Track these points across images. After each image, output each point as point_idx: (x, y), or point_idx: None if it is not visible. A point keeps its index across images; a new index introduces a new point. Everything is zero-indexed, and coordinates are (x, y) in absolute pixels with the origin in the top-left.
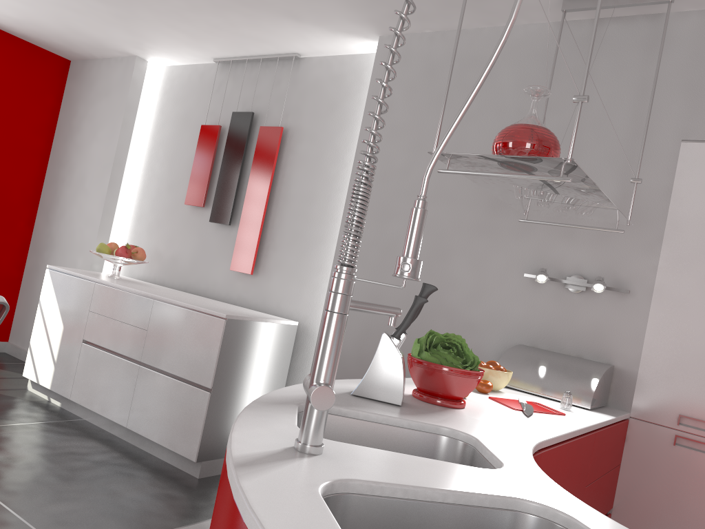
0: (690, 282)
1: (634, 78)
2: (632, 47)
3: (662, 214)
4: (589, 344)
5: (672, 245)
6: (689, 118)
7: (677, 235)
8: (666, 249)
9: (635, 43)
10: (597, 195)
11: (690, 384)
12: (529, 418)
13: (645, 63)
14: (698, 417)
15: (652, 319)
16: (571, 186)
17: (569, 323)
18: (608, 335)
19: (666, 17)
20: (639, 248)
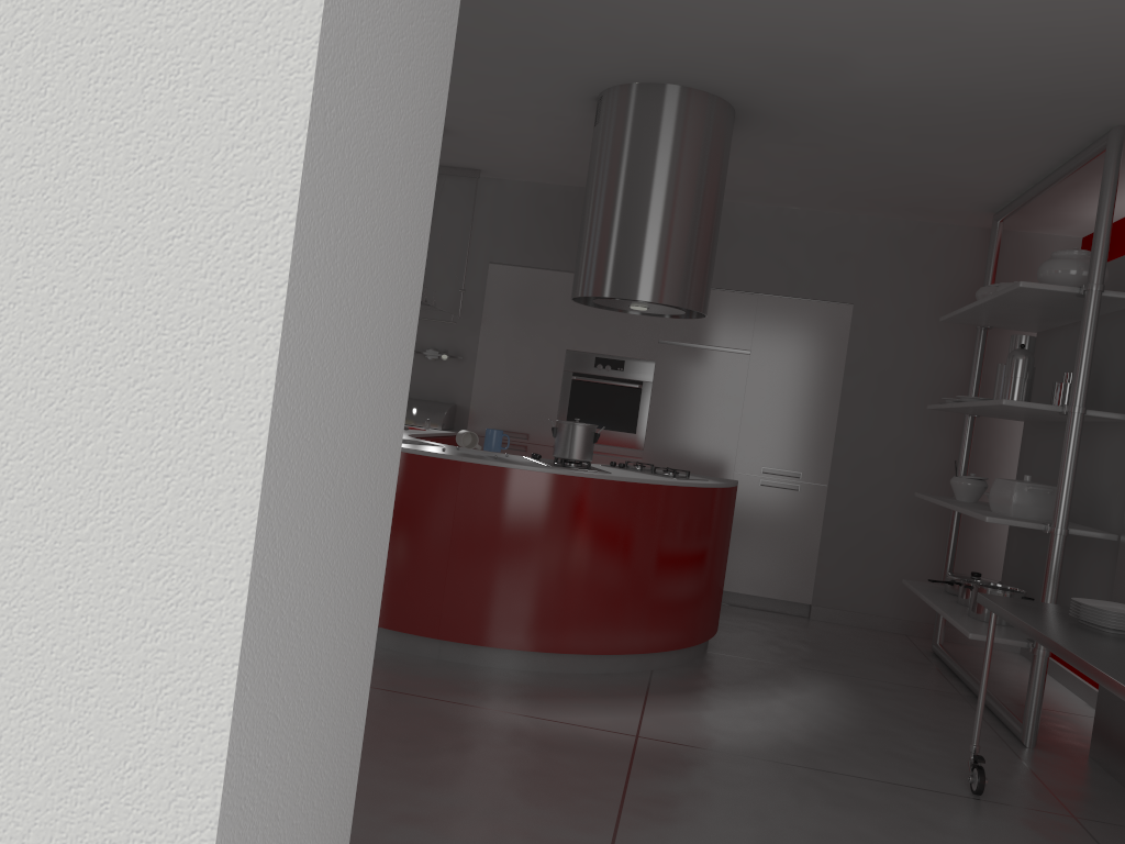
0: (496, 350)
1: (461, 218)
2: (459, 196)
3: (480, 309)
4: (442, 392)
5: (486, 328)
6: (493, 248)
7: (489, 322)
8: (483, 330)
9: (461, 194)
10: (436, 309)
11: (497, 411)
12: (406, 430)
13: (467, 209)
14: (502, 429)
15: (476, 374)
16: (422, 305)
17: (429, 380)
18: (453, 385)
19: (476, 188)
20: (468, 330)
